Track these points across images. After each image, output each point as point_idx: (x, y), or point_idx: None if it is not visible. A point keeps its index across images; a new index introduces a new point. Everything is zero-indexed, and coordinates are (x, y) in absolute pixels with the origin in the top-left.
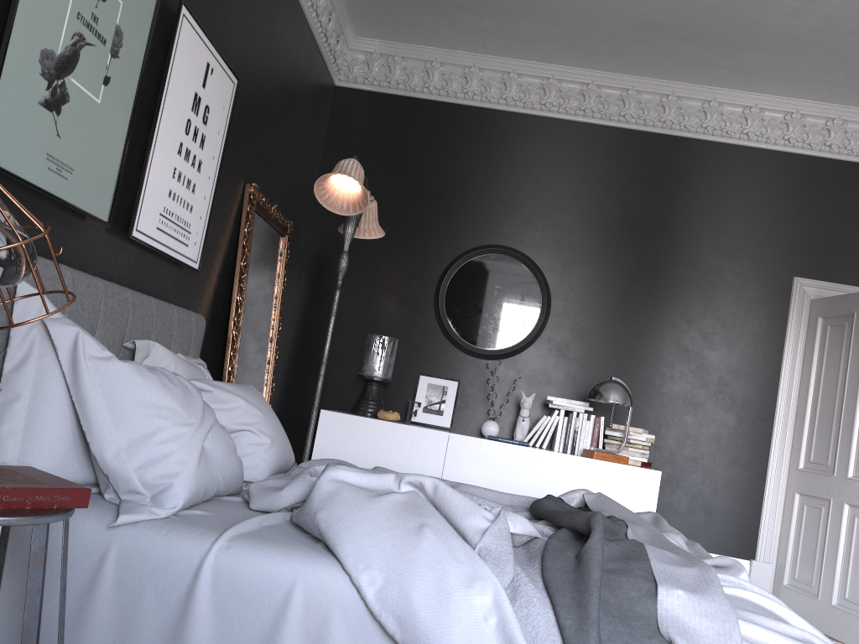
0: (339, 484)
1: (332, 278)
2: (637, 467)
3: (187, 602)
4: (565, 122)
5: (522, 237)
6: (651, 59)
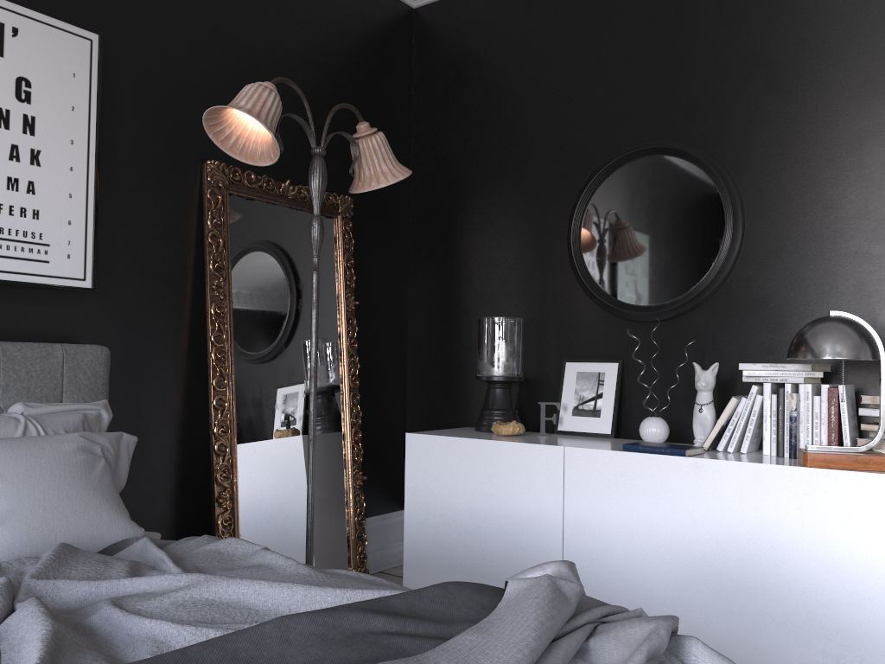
0: None
1: (445, 255)
2: None
3: None
4: None
5: (680, 119)
6: None
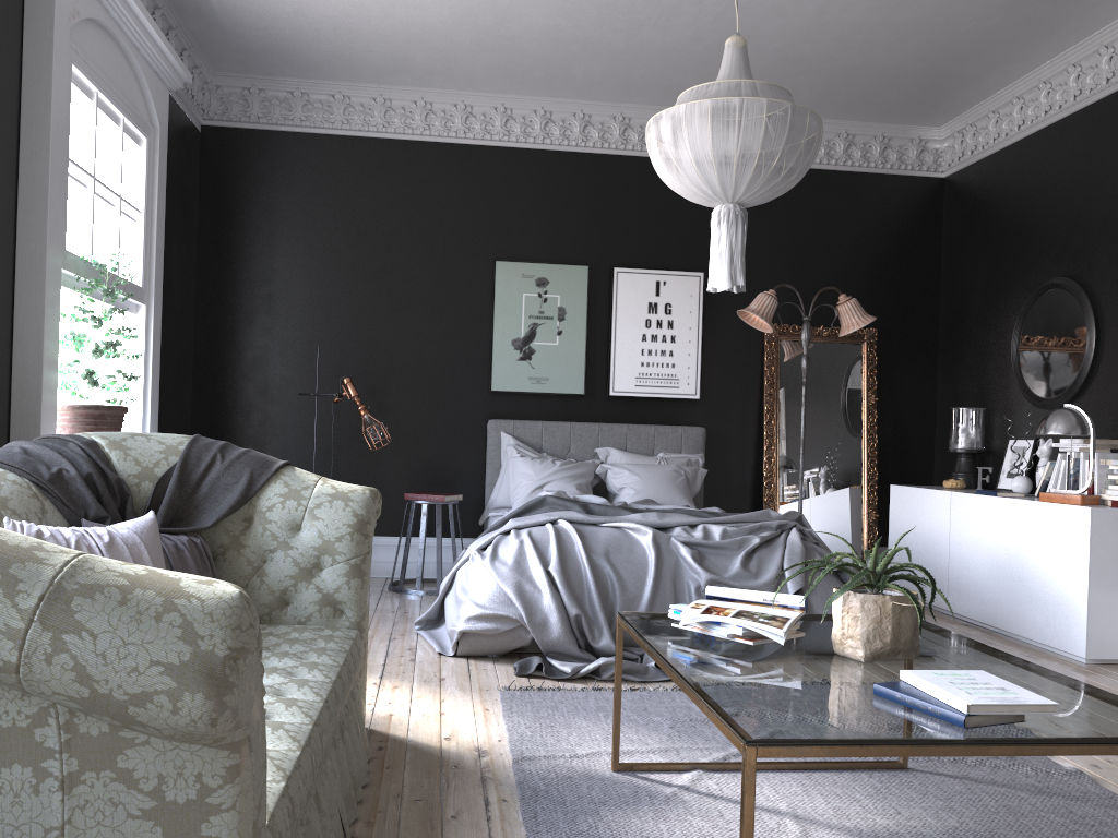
0: (535, 496)
1: (955, 361)
2: (1071, 505)
3: None
4: (1094, 105)
5: (1070, 260)
6: (1091, 2)
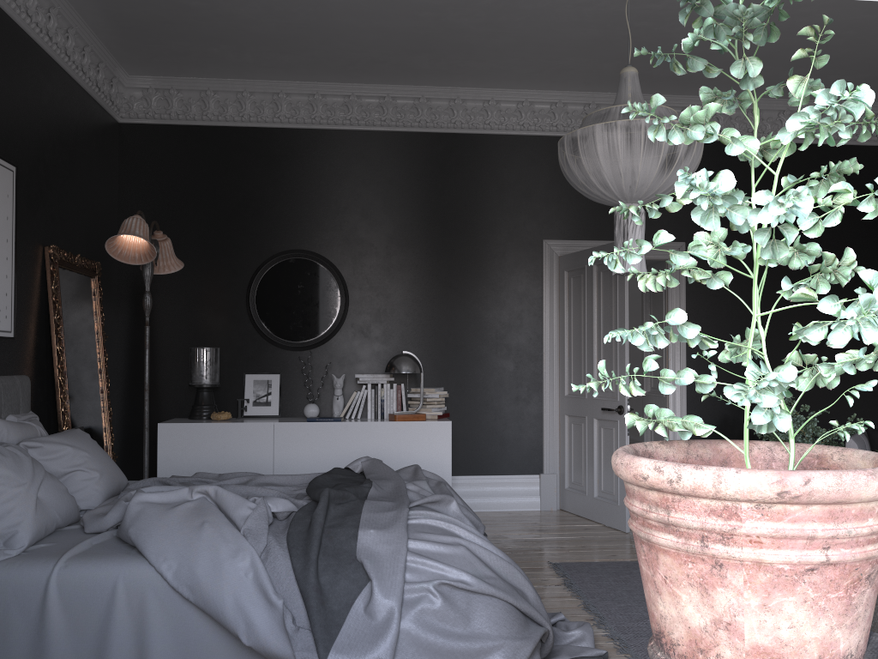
0: (144, 504)
1: None
2: (432, 421)
3: (43, 608)
4: (336, 132)
5: (314, 239)
6: (395, 72)
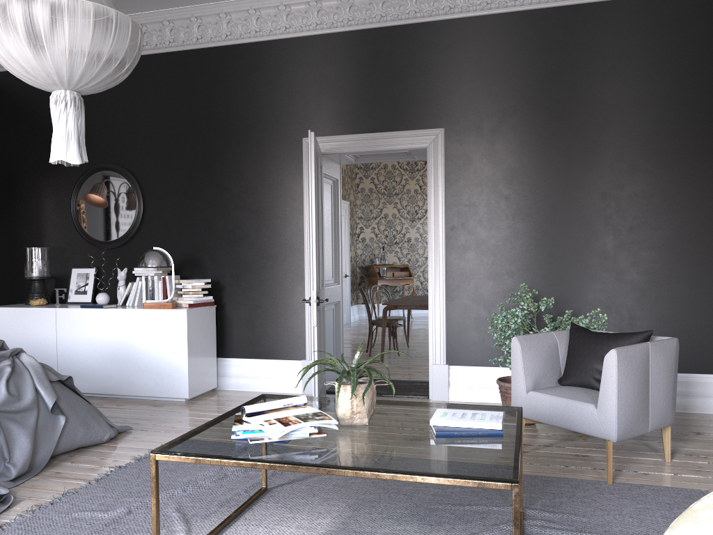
0: None
1: (10, 212)
2: (171, 309)
3: None
4: None
5: (118, 154)
6: None
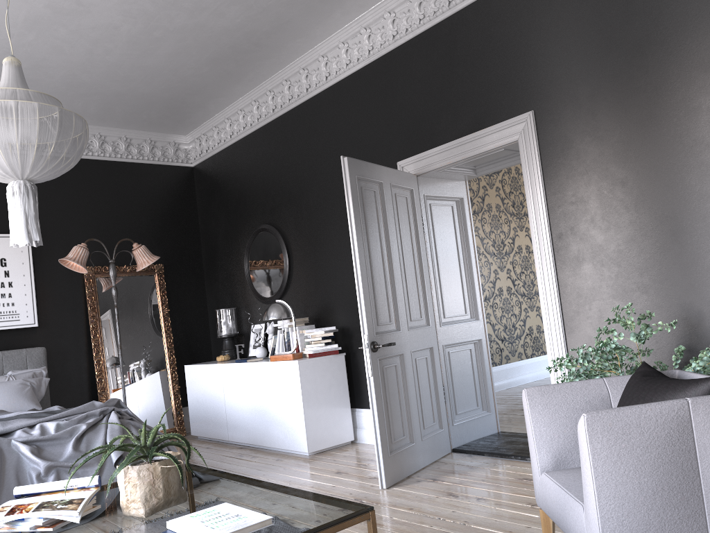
0: None
1: (215, 280)
2: (287, 361)
3: None
4: (269, 124)
5: (269, 214)
6: (257, 64)
